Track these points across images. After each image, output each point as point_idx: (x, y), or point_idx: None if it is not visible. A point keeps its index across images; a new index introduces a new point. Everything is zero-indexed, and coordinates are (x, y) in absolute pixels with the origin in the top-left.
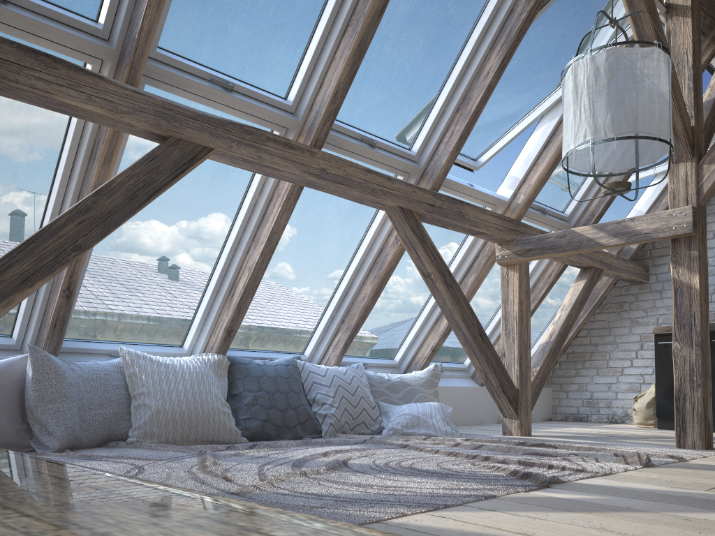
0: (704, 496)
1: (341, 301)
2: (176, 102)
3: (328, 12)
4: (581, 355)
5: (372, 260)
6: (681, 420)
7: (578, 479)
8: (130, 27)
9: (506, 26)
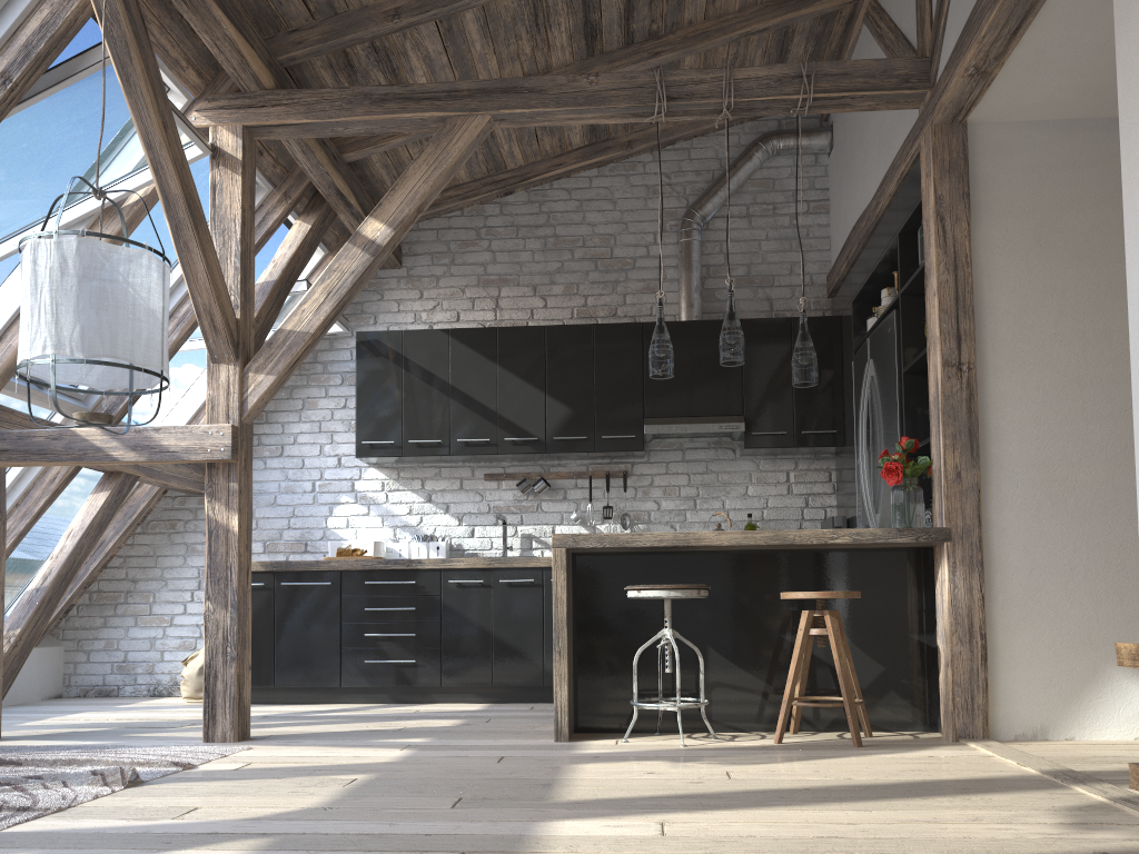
0: (164, 828)
1: None
2: None
3: None
4: (113, 596)
5: None
6: (211, 705)
7: (12, 825)
8: None
9: None
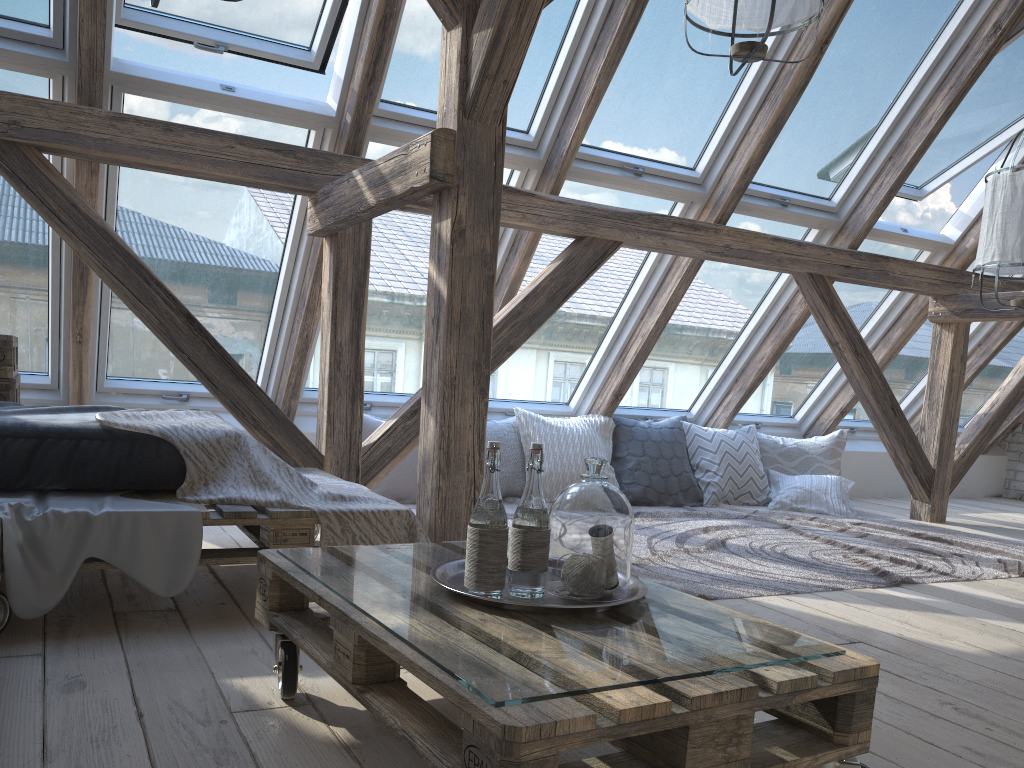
0: None
1: (736, 359)
2: (592, 204)
3: (746, 86)
4: None
5: (775, 318)
6: None
7: (934, 581)
8: (558, 141)
9: (958, 66)
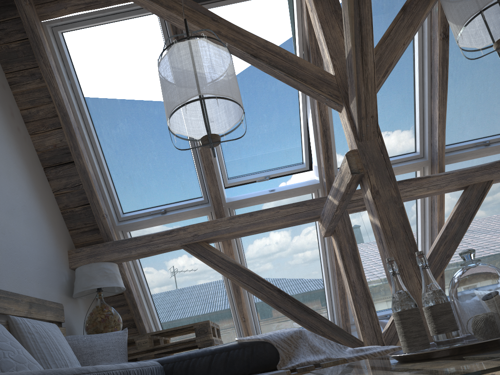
0: None
1: None
2: (465, 168)
3: None
4: None
5: None
6: None
7: None
8: (432, 147)
9: None
